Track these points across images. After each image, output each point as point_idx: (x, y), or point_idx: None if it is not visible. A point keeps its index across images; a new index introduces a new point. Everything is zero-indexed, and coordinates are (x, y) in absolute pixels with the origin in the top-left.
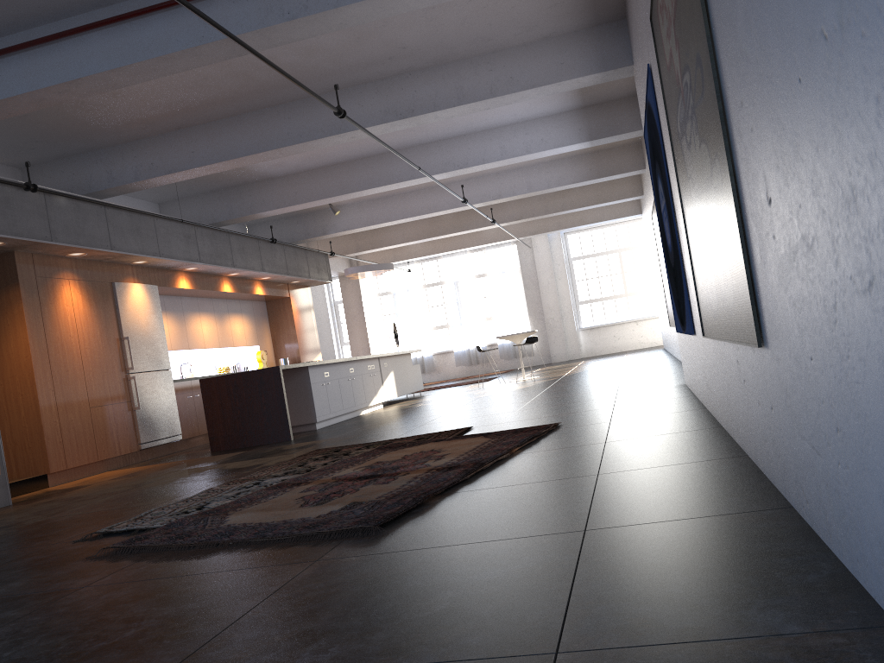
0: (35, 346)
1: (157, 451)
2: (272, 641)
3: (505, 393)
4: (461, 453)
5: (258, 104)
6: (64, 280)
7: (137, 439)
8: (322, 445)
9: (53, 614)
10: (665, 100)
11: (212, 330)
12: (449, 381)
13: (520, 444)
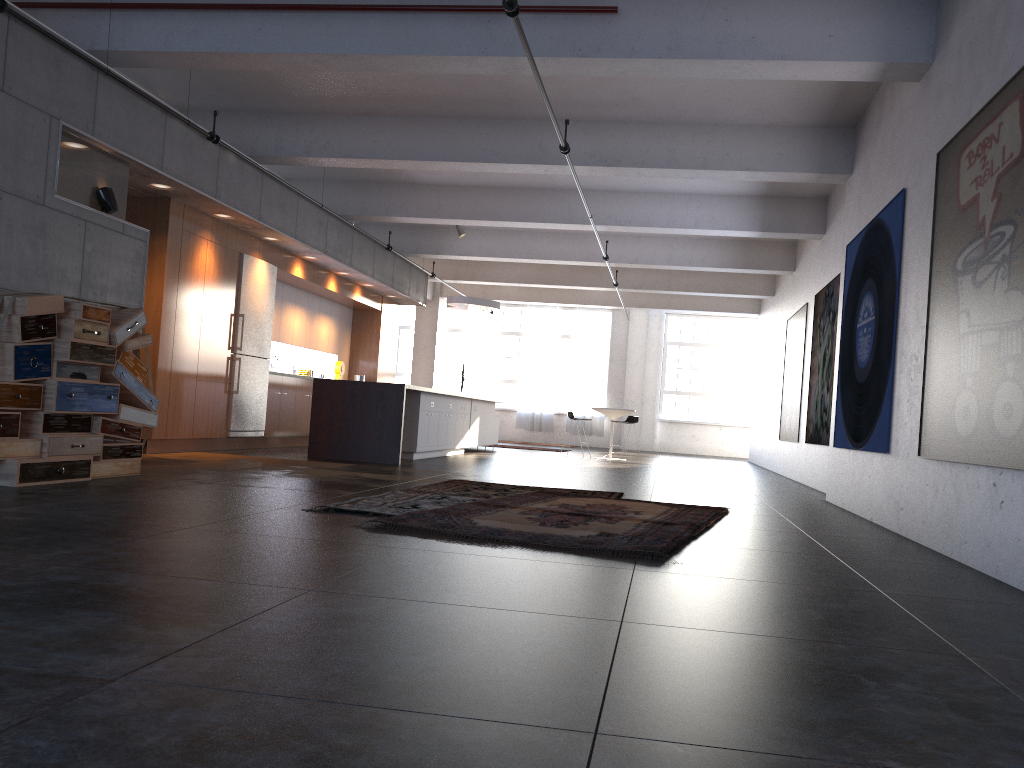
0: (167, 302)
1: (239, 442)
2: (691, 613)
3: (608, 468)
4: (655, 513)
5: (461, 113)
6: (203, 240)
7: (227, 425)
8: (453, 477)
9: (411, 562)
10: (933, 231)
11: (302, 327)
12: (507, 442)
13: (714, 517)
